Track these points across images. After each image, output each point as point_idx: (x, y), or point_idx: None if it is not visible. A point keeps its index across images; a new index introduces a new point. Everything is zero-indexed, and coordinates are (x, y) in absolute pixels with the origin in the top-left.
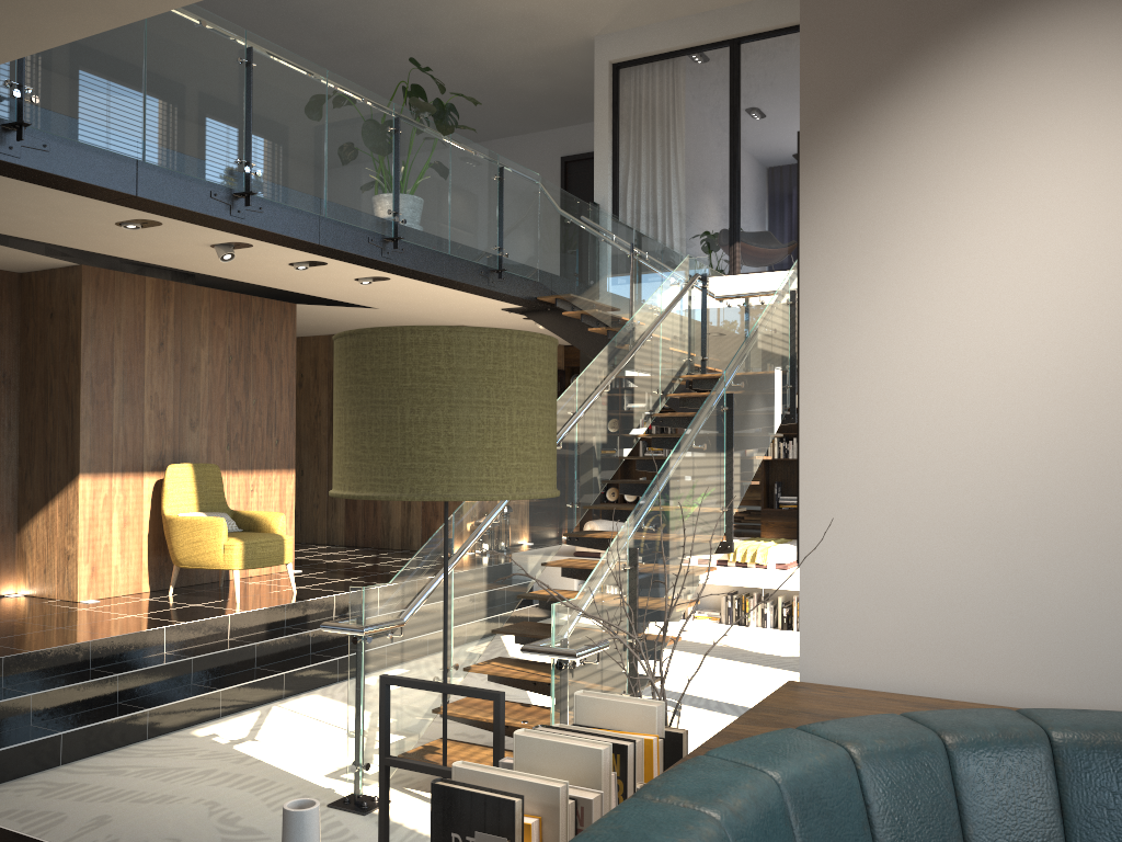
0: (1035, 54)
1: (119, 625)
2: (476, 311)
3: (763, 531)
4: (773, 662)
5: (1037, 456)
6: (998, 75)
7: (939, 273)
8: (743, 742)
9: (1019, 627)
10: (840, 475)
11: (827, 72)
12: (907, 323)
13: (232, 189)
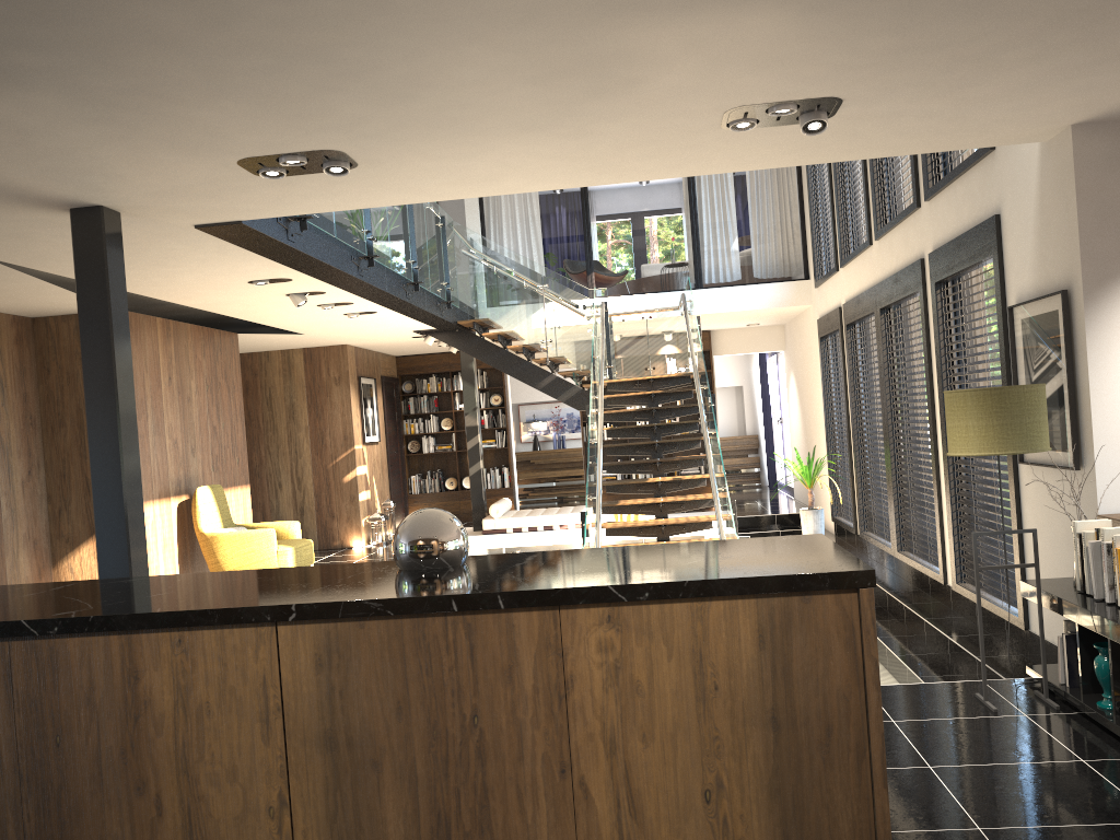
0: None
1: None
2: (385, 333)
3: None
4: None
5: None
6: None
7: None
8: None
9: None
10: (1109, 431)
11: (1092, 272)
12: None
13: (357, 252)
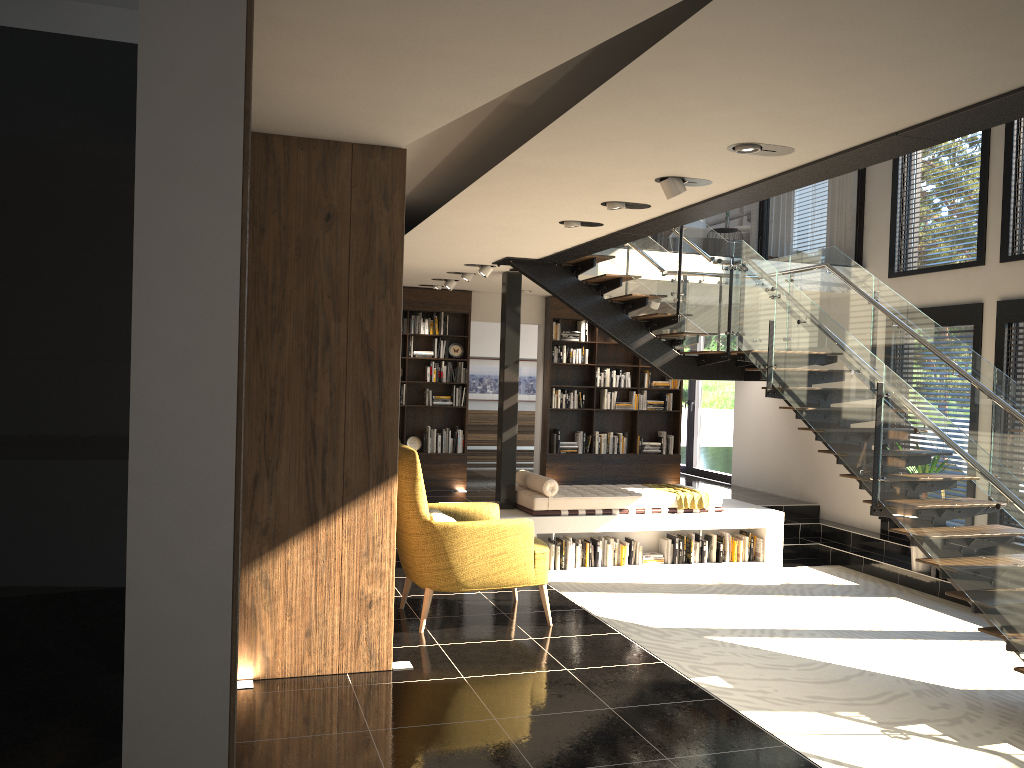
0: None
1: (636, 685)
2: (467, 254)
3: (547, 473)
4: (795, 591)
5: None
6: None
7: None
8: None
9: None
10: None
11: None
12: None
13: None
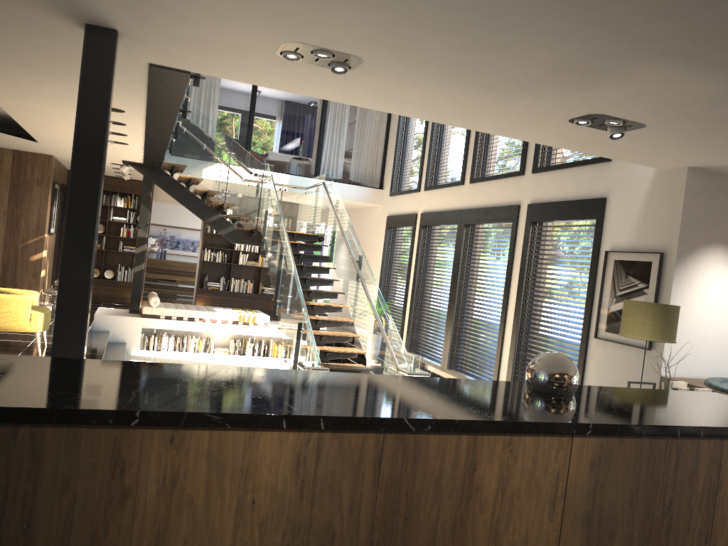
0: (711, 255)
1: None
2: None
3: (197, 301)
4: None
5: (701, 331)
6: (706, 257)
7: (693, 294)
8: (721, 386)
9: (694, 363)
10: None
11: (681, 247)
12: (687, 303)
13: None
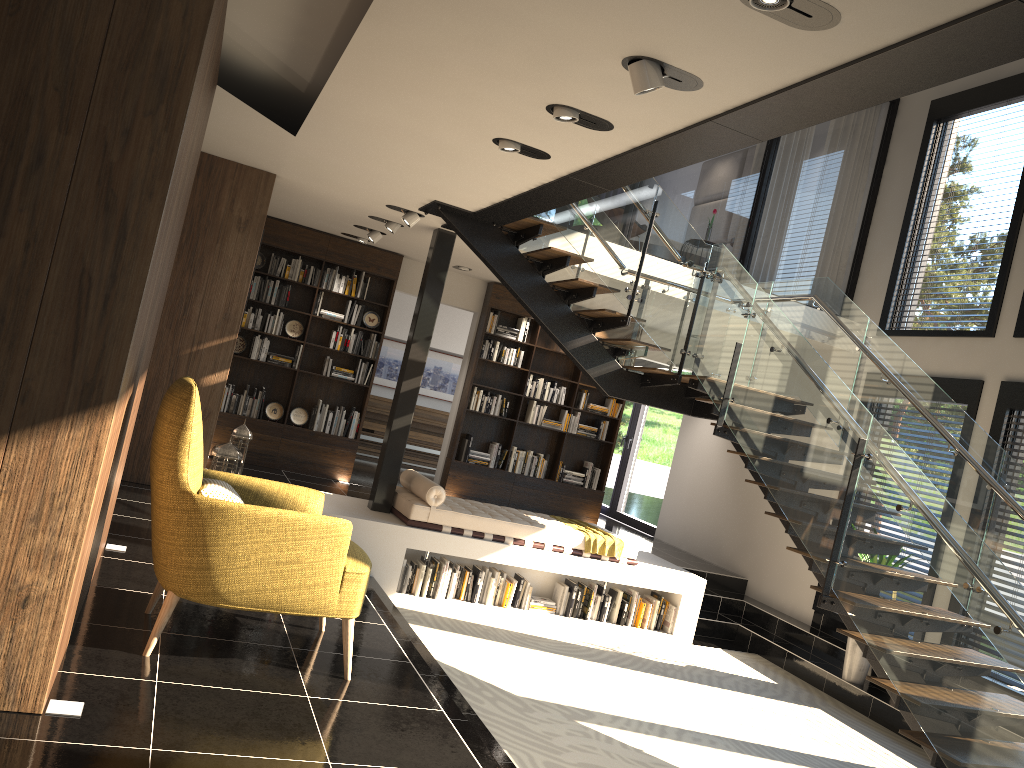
0: None
1: None
2: (386, 186)
3: (448, 483)
4: (702, 678)
5: None
6: None
7: None
8: None
9: None
10: None
11: None
12: None
13: None
